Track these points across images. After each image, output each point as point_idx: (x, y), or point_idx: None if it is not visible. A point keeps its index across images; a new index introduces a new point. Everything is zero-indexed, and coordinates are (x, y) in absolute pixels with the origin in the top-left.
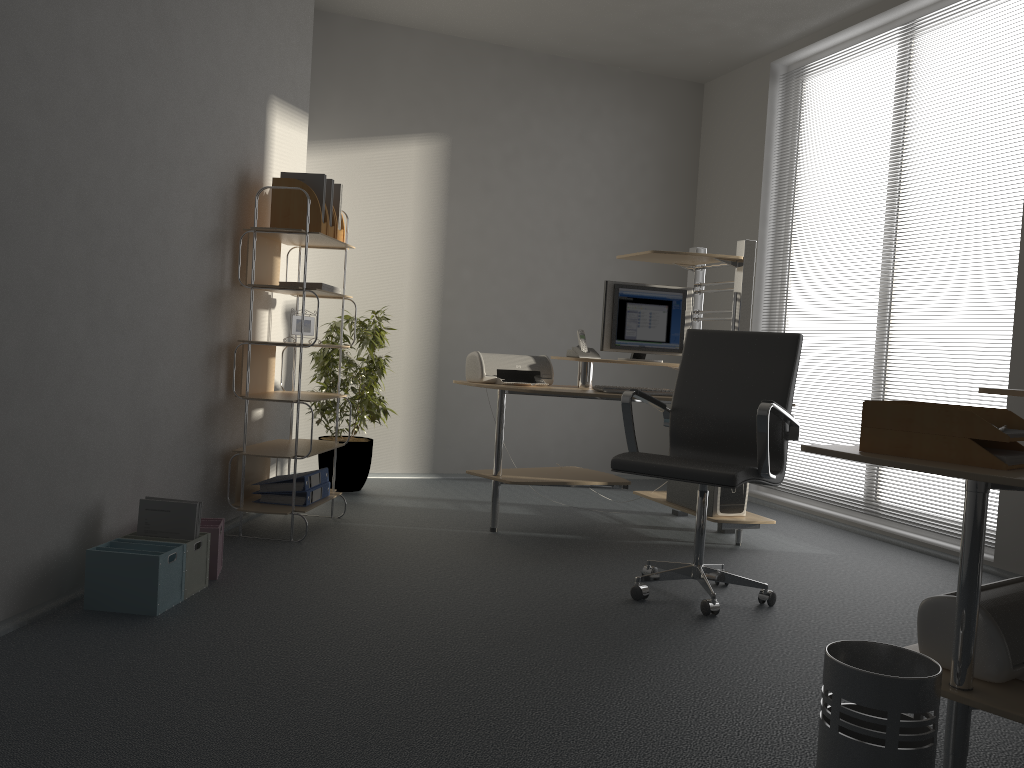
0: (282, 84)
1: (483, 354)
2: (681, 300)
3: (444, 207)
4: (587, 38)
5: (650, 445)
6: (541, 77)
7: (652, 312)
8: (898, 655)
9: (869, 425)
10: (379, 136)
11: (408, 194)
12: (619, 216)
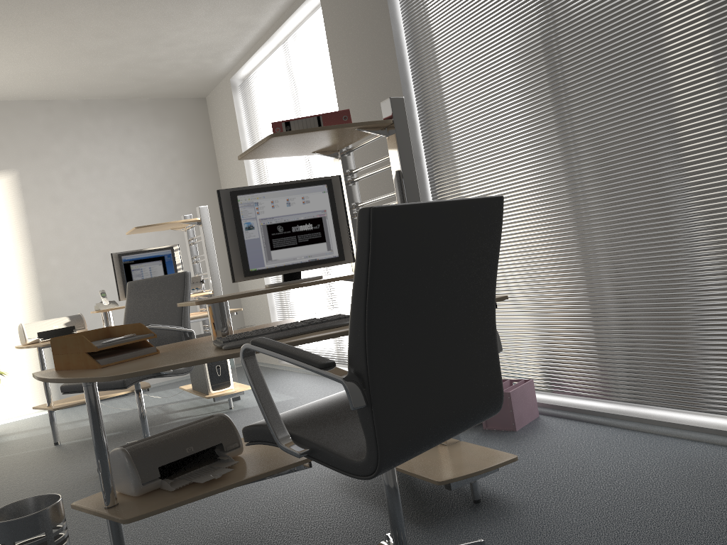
0: None
1: (26, 324)
2: (171, 254)
3: (25, 219)
4: (98, 85)
5: None
6: (80, 116)
7: (151, 267)
8: (56, 499)
9: (55, 353)
10: None
11: None
12: (164, 198)
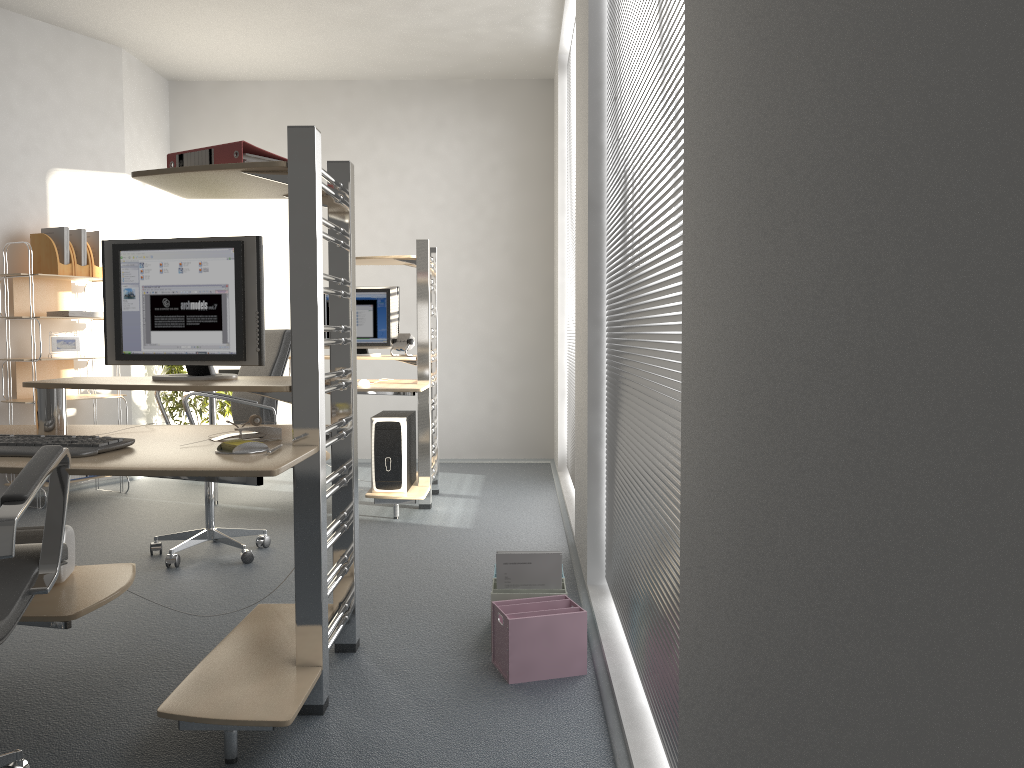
0: (72, 157)
1: None
2: (385, 298)
3: None
4: (394, 63)
5: (521, 430)
6: (384, 102)
7: (358, 311)
8: None
9: None
10: None
11: (270, 221)
12: (472, 217)
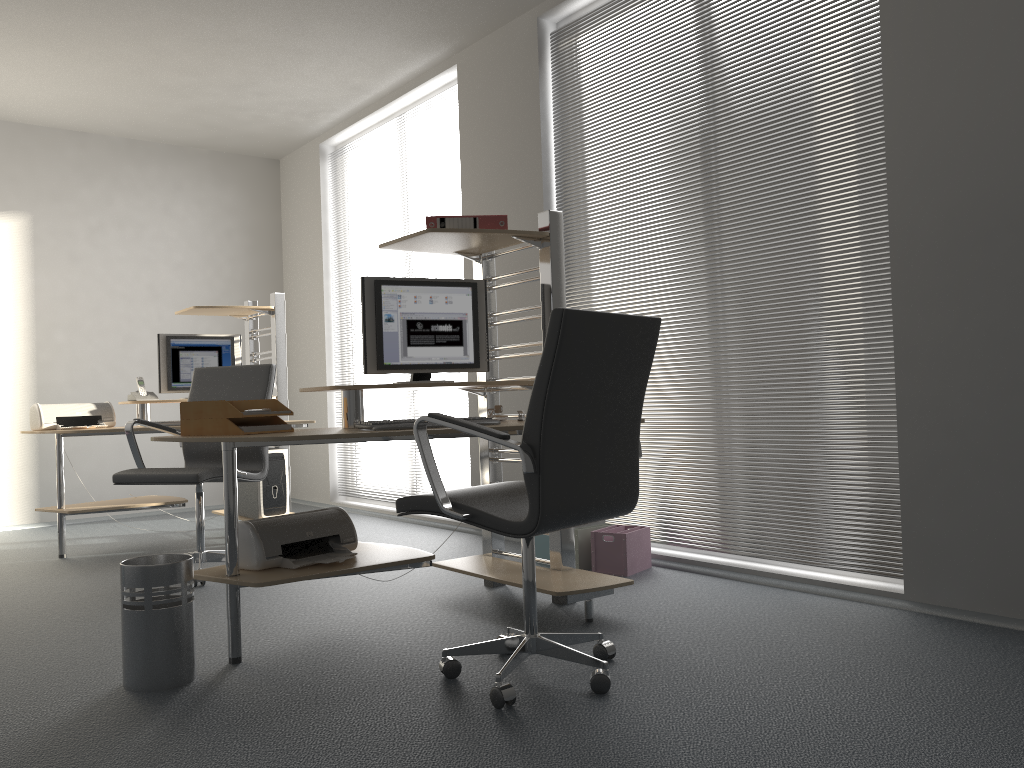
0: None
1: (43, 405)
2: (230, 345)
3: (31, 277)
4: (153, 125)
5: None
6: (120, 158)
7: (204, 357)
8: (182, 559)
9: (184, 418)
10: None
11: None
12: (210, 276)
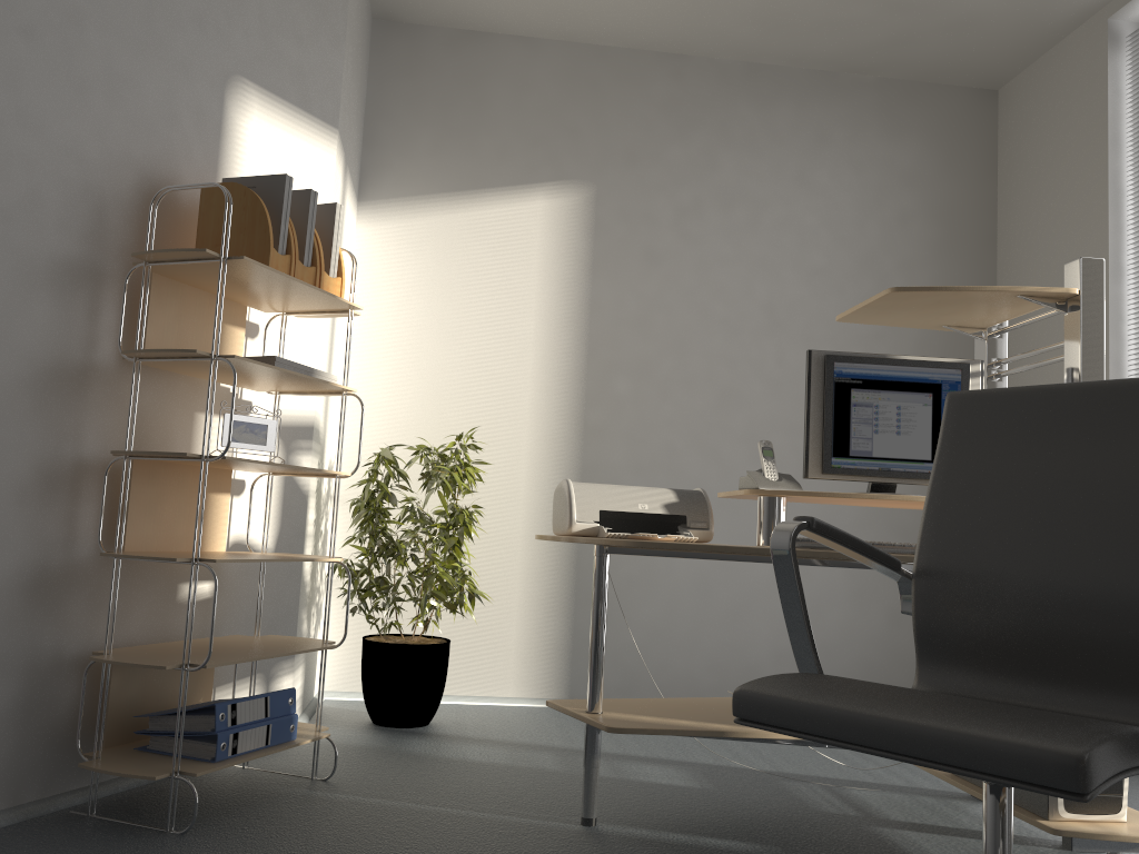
0: (269, 68)
1: (577, 484)
2: (959, 383)
3: (585, 287)
4: (795, 18)
5: None
6: (733, 94)
7: (902, 405)
8: None
9: None
10: (487, 188)
11: (530, 269)
12: (867, 293)
